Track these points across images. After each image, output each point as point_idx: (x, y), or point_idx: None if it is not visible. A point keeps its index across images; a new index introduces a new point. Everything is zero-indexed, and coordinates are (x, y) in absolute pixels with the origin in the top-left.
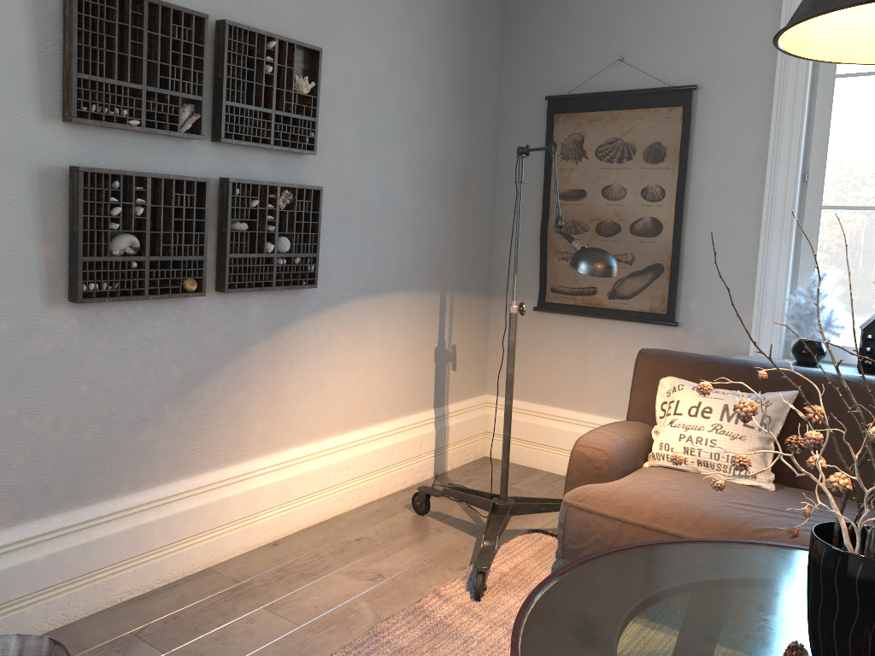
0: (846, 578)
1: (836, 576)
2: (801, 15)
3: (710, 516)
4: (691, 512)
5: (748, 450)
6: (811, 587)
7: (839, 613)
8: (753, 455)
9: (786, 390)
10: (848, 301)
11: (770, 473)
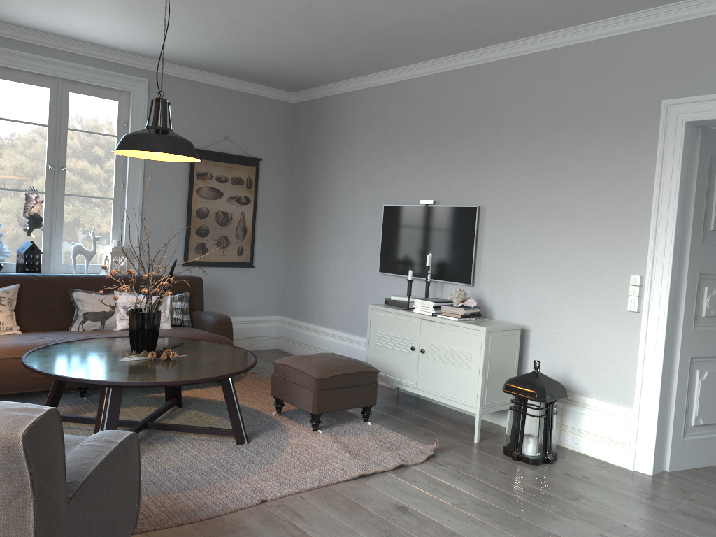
0: (149, 320)
1: (145, 321)
2: (137, 148)
3: (17, 345)
4: (7, 346)
5: (6, 316)
6: (135, 328)
7: (147, 332)
8: (8, 319)
9: (10, 285)
10: (6, 239)
11: (17, 326)
